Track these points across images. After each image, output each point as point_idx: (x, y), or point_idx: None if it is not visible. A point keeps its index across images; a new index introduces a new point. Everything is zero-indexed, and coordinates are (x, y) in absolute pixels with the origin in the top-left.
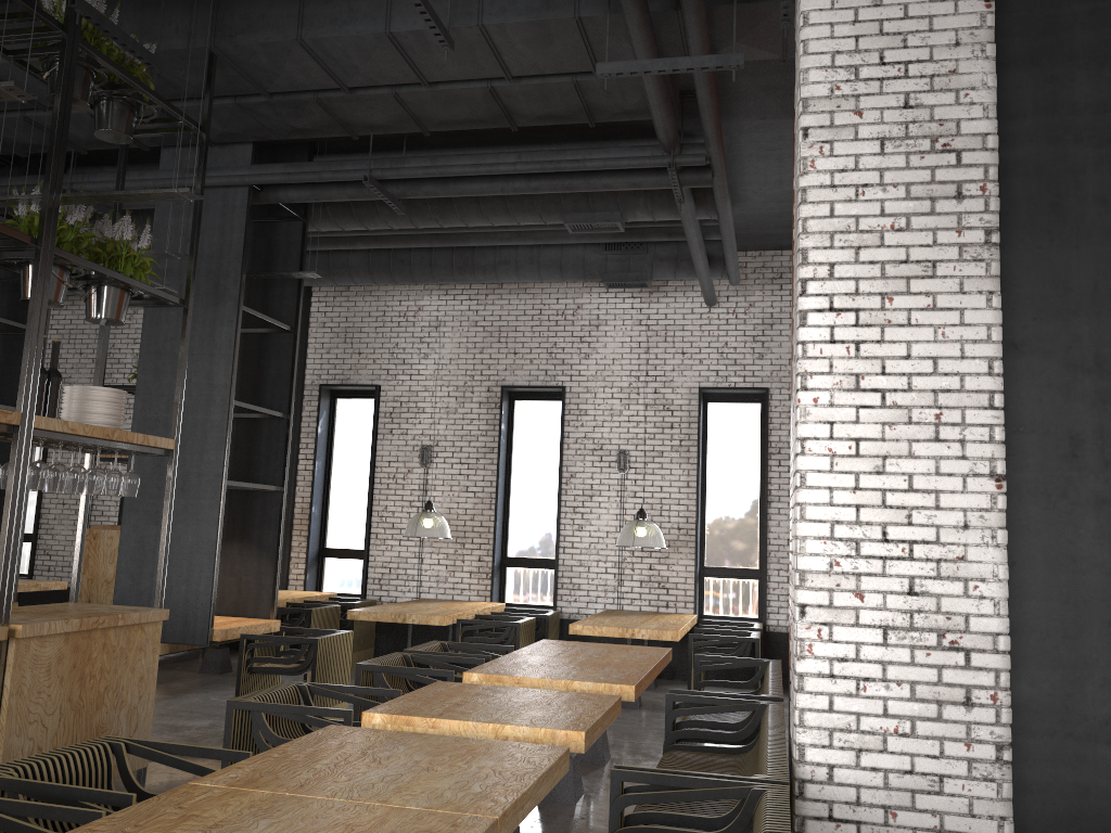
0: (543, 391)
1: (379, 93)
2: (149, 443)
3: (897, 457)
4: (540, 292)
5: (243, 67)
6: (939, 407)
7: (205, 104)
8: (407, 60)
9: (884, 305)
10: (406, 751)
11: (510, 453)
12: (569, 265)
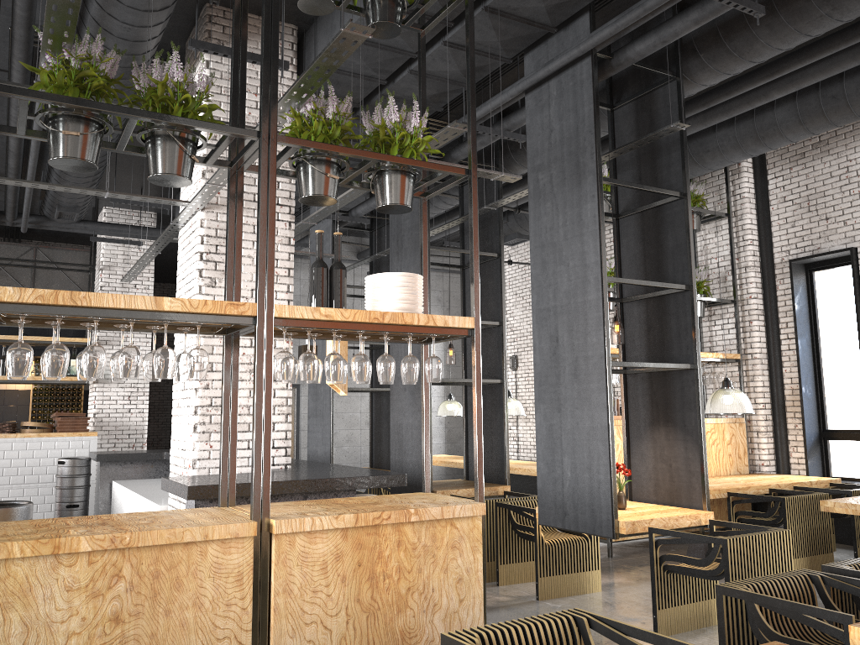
0: None
1: None
2: (435, 323)
3: None
4: None
5: None
6: None
7: None
8: None
9: None
10: None
11: None
12: None
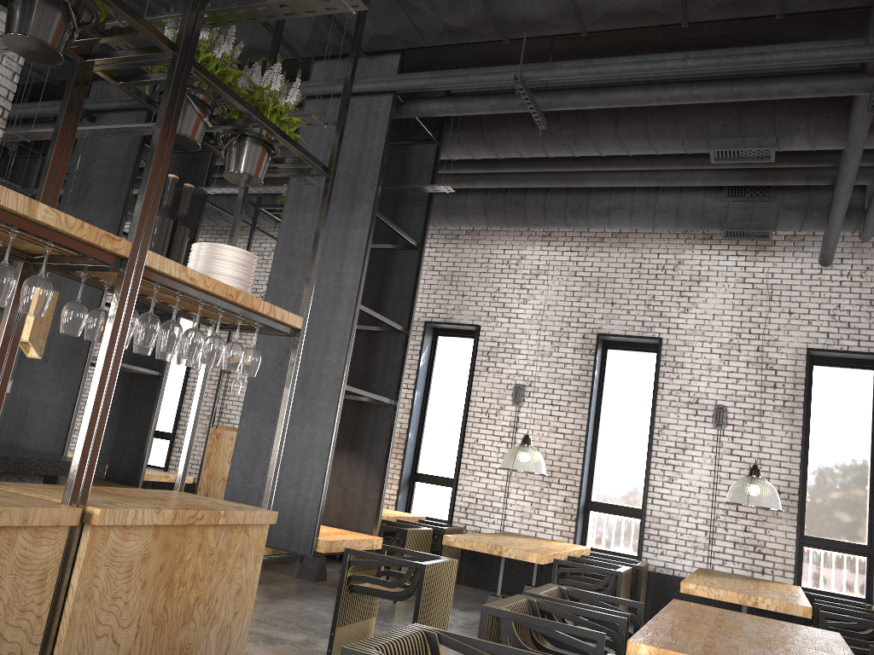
0: (637, 341)
1: None
2: (275, 315)
3: None
4: (641, 246)
5: None
6: None
7: None
8: None
9: None
10: None
11: (600, 400)
12: (686, 211)
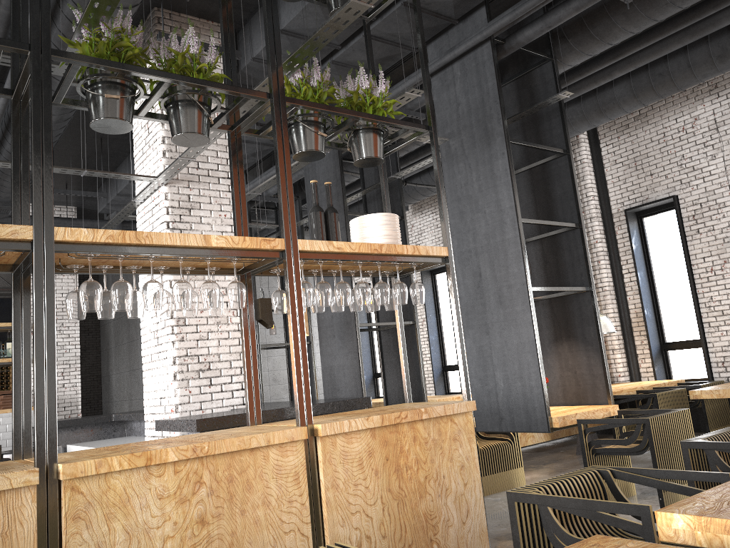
0: None
1: None
2: (420, 252)
3: None
4: None
5: None
6: None
7: None
8: None
9: None
10: None
11: None
12: None
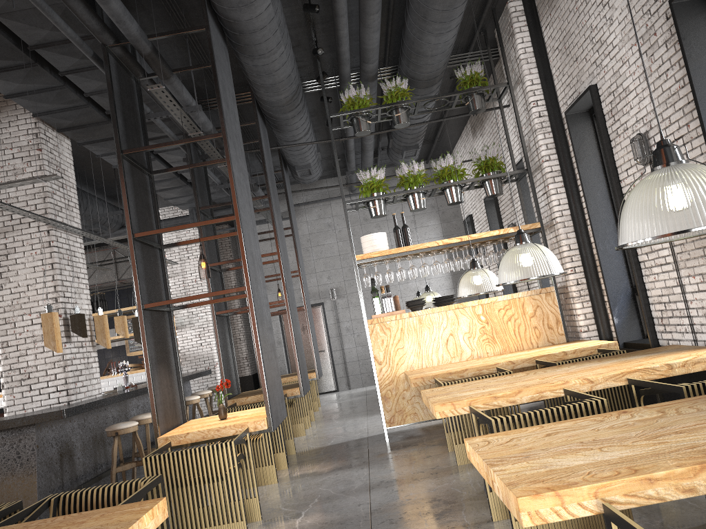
0: None
1: None
2: None
3: None
4: None
5: None
6: None
7: None
8: None
9: None
10: None
11: None
12: None
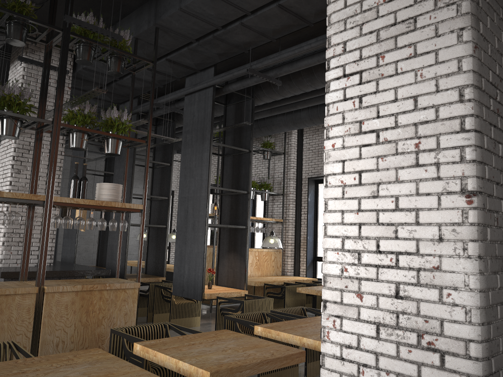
0: None
1: (235, 25)
2: (125, 206)
3: (388, 183)
4: None
5: (174, 30)
6: (419, 137)
7: (154, 51)
8: (229, 3)
9: (379, 63)
10: (81, 369)
11: None
12: None
